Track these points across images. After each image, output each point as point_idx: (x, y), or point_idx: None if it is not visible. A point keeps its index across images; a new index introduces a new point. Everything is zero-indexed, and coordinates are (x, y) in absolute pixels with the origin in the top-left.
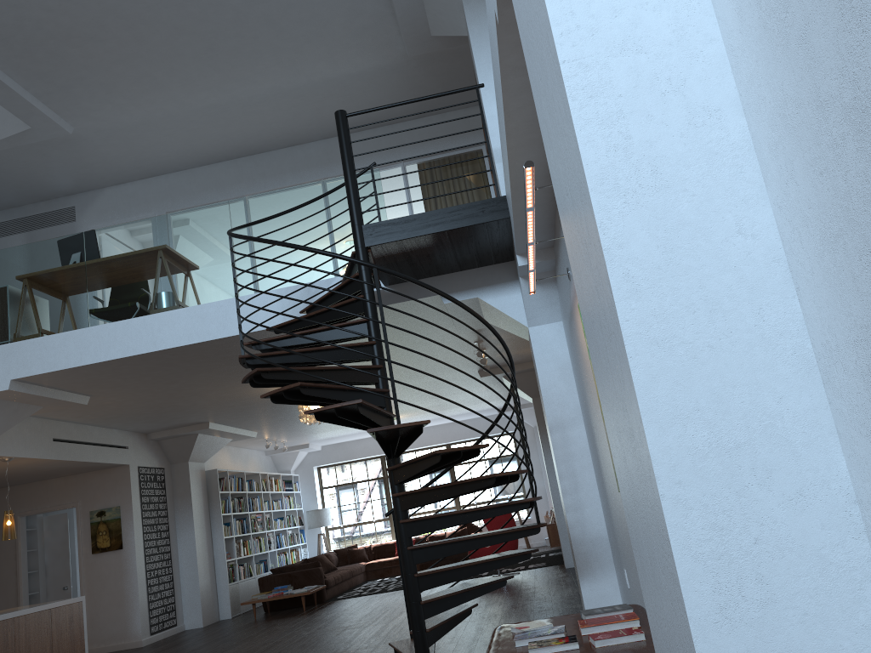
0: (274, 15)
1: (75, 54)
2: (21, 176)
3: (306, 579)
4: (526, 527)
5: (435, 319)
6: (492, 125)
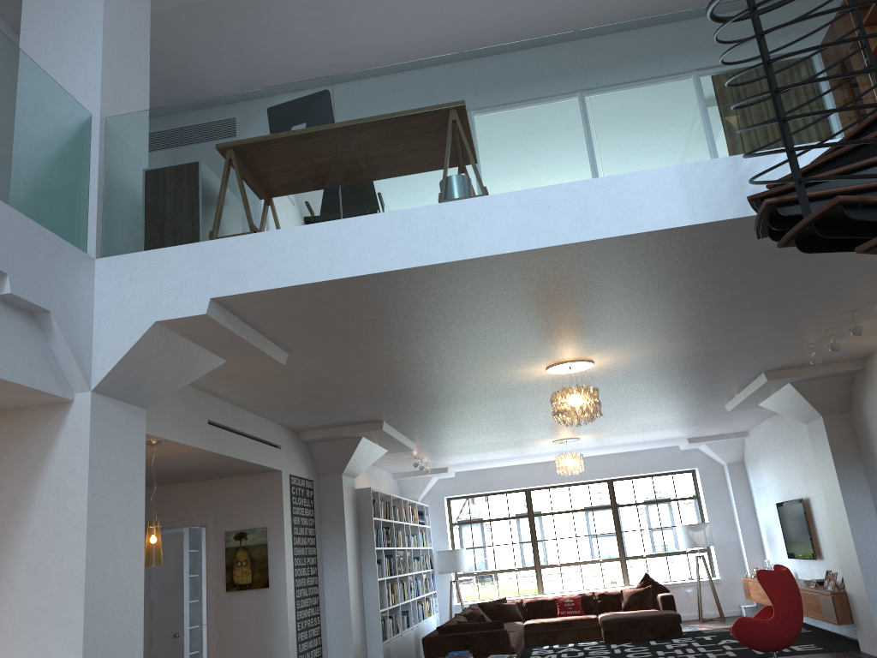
0: None
1: None
2: (178, 64)
3: (489, 644)
4: None
5: None
6: None
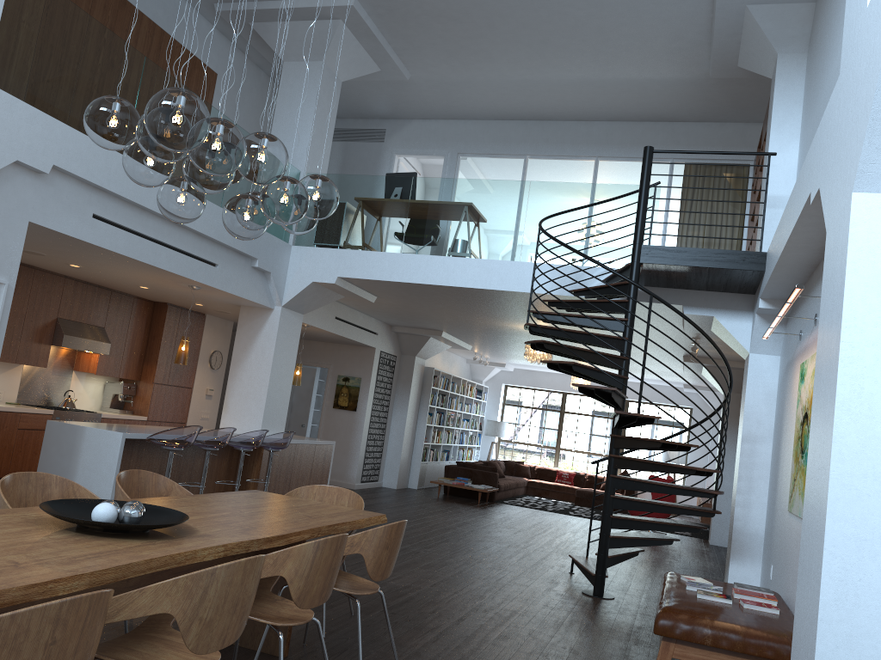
0: (606, 28)
1: (437, 28)
2: (355, 99)
3: (483, 479)
4: (704, 510)
5: (668, 317)
6: (771, 173)
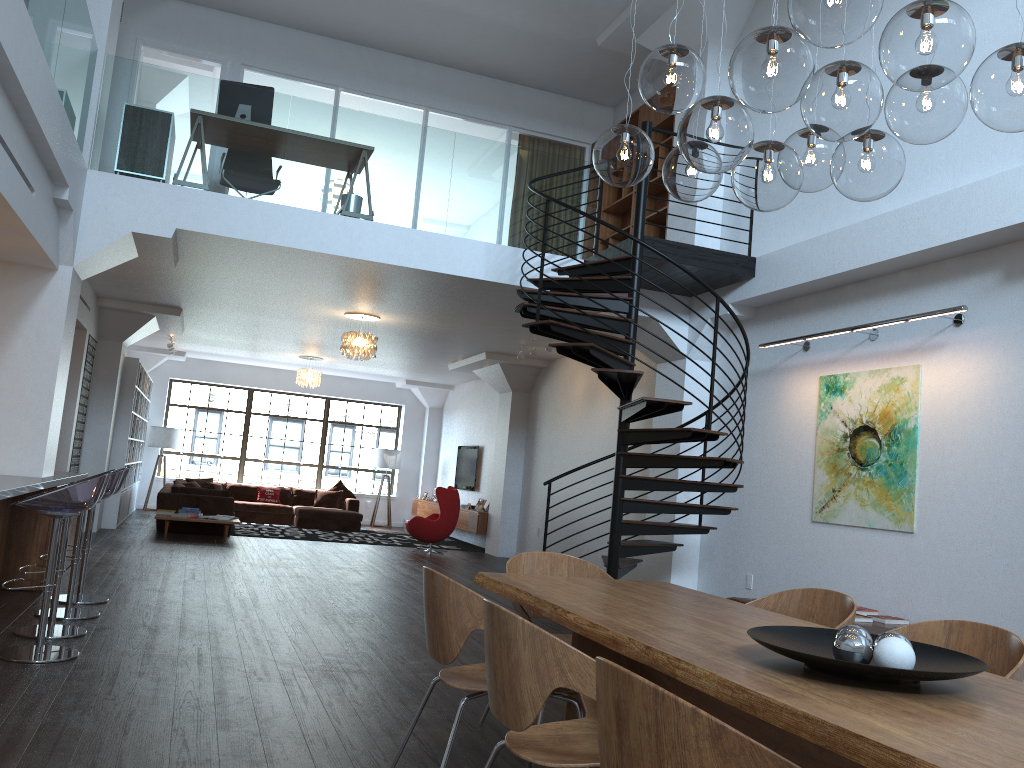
0: None
1: None
2: None
3: (216, 507)
4: (703, 527)
5: None
6: None
